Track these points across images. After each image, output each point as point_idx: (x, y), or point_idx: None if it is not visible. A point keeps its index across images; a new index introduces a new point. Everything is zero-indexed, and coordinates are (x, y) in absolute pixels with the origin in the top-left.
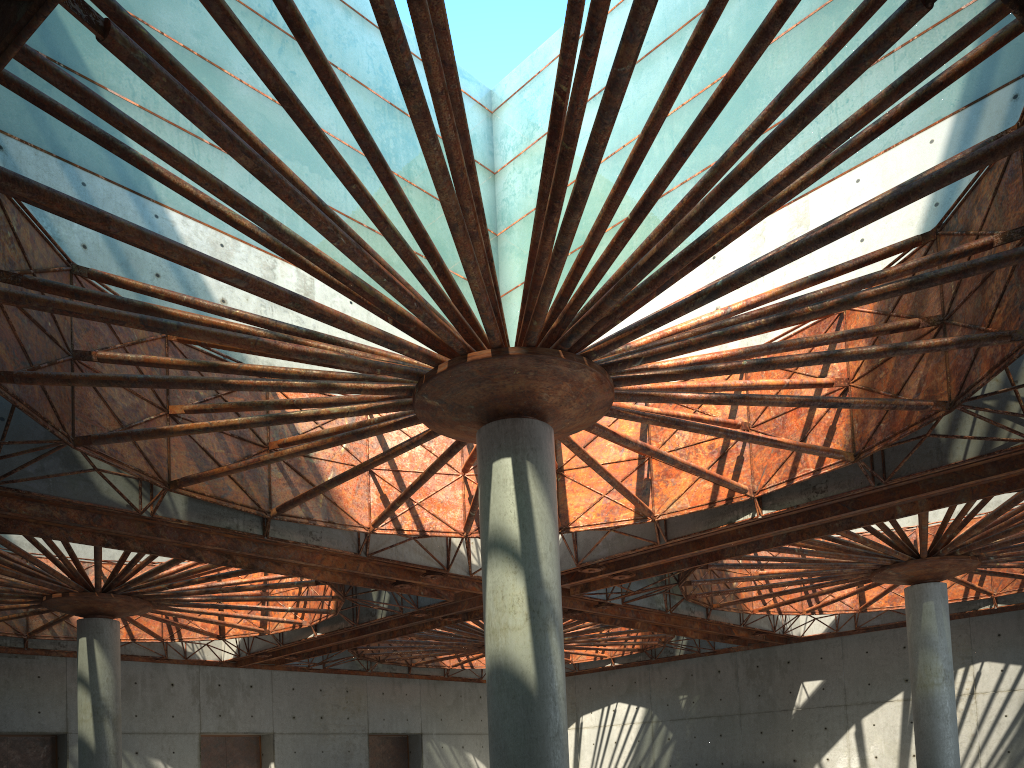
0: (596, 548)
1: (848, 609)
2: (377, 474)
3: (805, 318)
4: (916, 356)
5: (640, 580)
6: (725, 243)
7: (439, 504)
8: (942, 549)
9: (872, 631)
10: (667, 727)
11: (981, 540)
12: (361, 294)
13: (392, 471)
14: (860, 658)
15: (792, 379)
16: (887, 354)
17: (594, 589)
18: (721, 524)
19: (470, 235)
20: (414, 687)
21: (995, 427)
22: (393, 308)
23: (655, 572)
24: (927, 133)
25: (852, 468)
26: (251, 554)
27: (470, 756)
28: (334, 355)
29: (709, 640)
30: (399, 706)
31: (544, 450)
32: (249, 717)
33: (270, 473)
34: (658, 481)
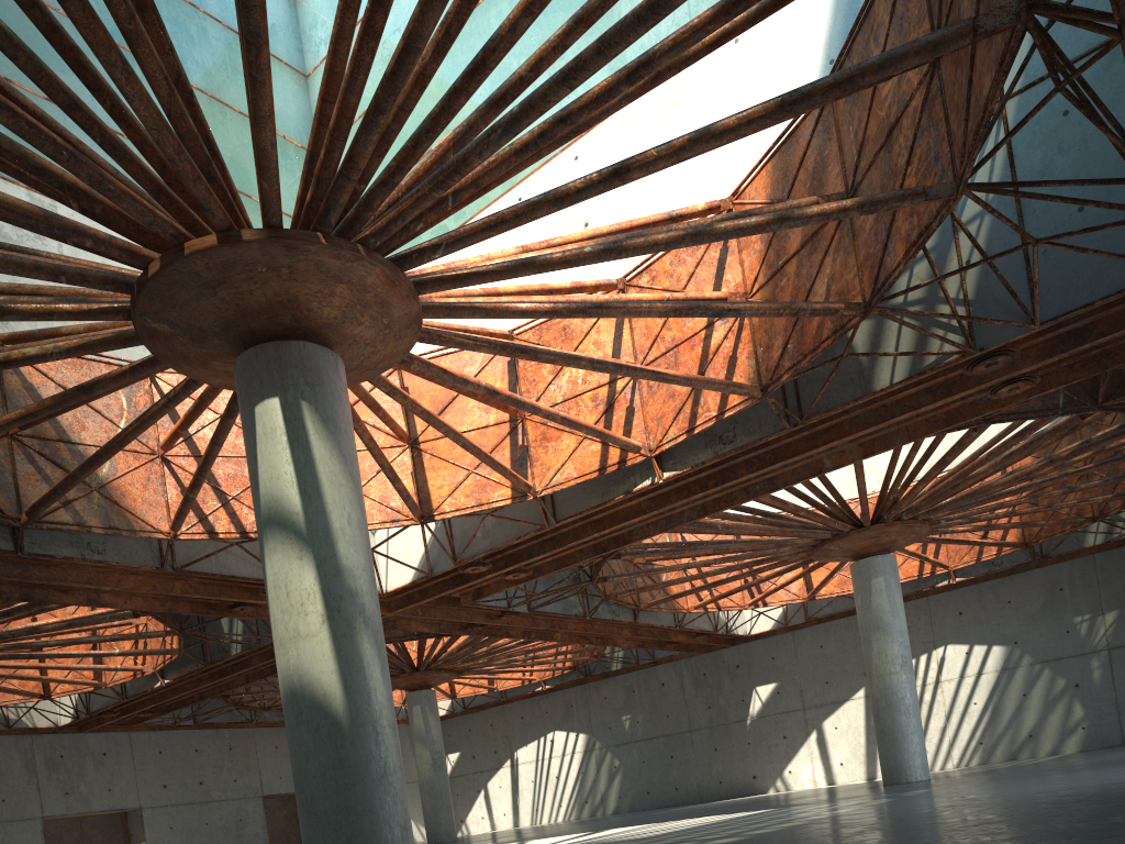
0: (475, 540)
1: (795, 598)
2: (173, 462)
3: (650, 167)
4: (821, 251)
5: (549, 581)
6: (536, 71)
7: None
8: (887, 514)
9: (825, 622)
10: (612, 754)
11: (928, 499)
12: None
13: (194, 457)
14: (815, 654)
15: (674, 293)
16: (772, 227)
17: (488, 595)
18: (617, 495)
19: (127, 36)
20: None
21: (924, 339)
22: (58, 176)
23: (556, 567)
24: None
25: (762, 409)
26: (13, 579)
27: None
28: None
29: (645, 648)
30: None
31: (327, 386)
32: (106, 792)
33: (15, 466)
34: (536, 447)
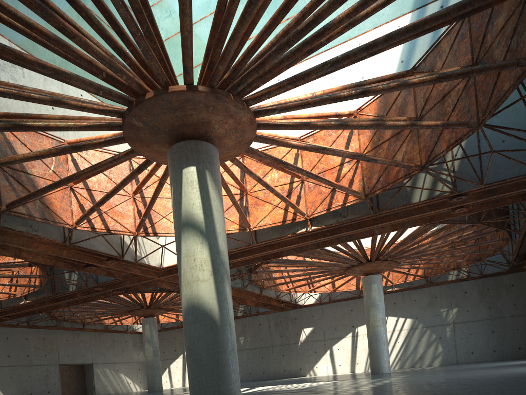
0: None
1: (327, 290)
2: (76, 190)
3: (378, 93)
4: (401, 140)
5: None
6: (328, 41)
7: (118, 213)
8: (382, 257)
9: (336, 302)
10: None
11: (400, 252)
12: (91, 24)
13: (86, 189)
14: (331, 316)
15: (336, 148)
16: (408, 127)
17: None
18: (288, 234)
19: None
20: (86, 336)
21: (435, 184)
22: (114, 42)
23: (243, 264)
24: (396, 21)
25: (361, 204)
26: None
27: (122, 375)
28: (68, 73)
29: (258, 307)
30: (78, 348)
31: (216, 165)
32: None
33: None
34: (252, 208)
